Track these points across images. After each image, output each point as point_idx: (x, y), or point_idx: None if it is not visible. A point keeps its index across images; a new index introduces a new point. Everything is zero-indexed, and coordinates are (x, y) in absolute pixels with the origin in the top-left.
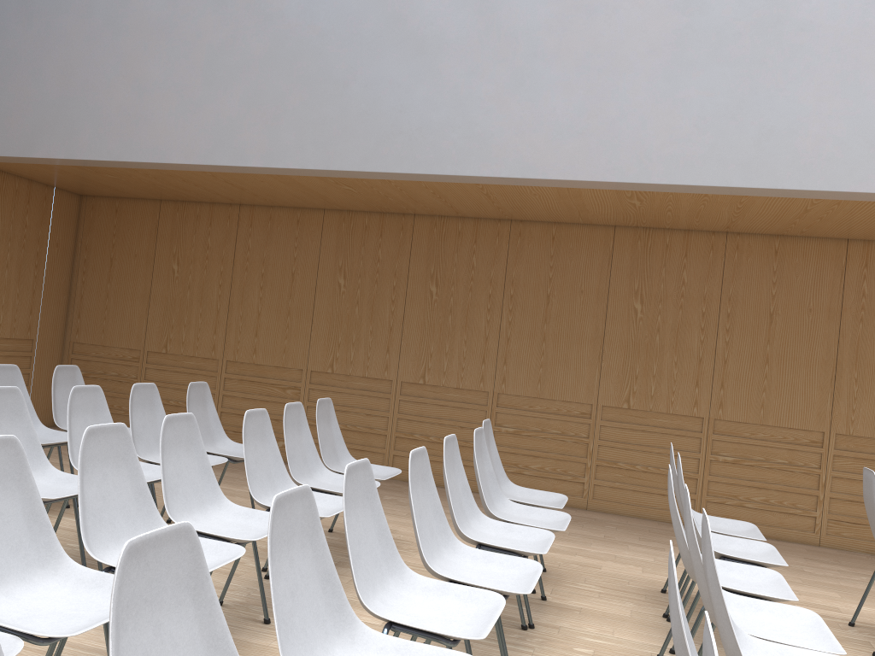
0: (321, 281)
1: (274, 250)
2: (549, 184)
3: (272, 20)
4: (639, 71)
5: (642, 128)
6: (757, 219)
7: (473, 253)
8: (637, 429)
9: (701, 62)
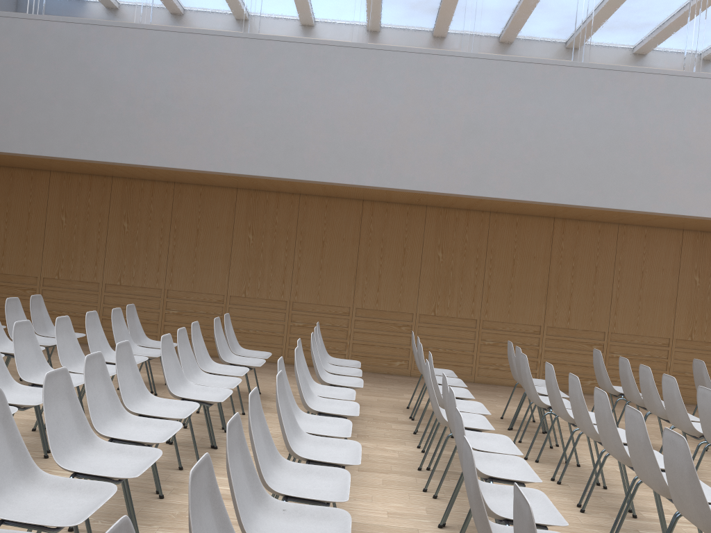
0: (49, 218)
1: (15, 197)
2: (178, 170)
3: (1, 58)
4: (224, 110)
5: (226, 142)
6: (307, 189)
7: (151, 202)
8: (250, 309)
9: (257, 108)
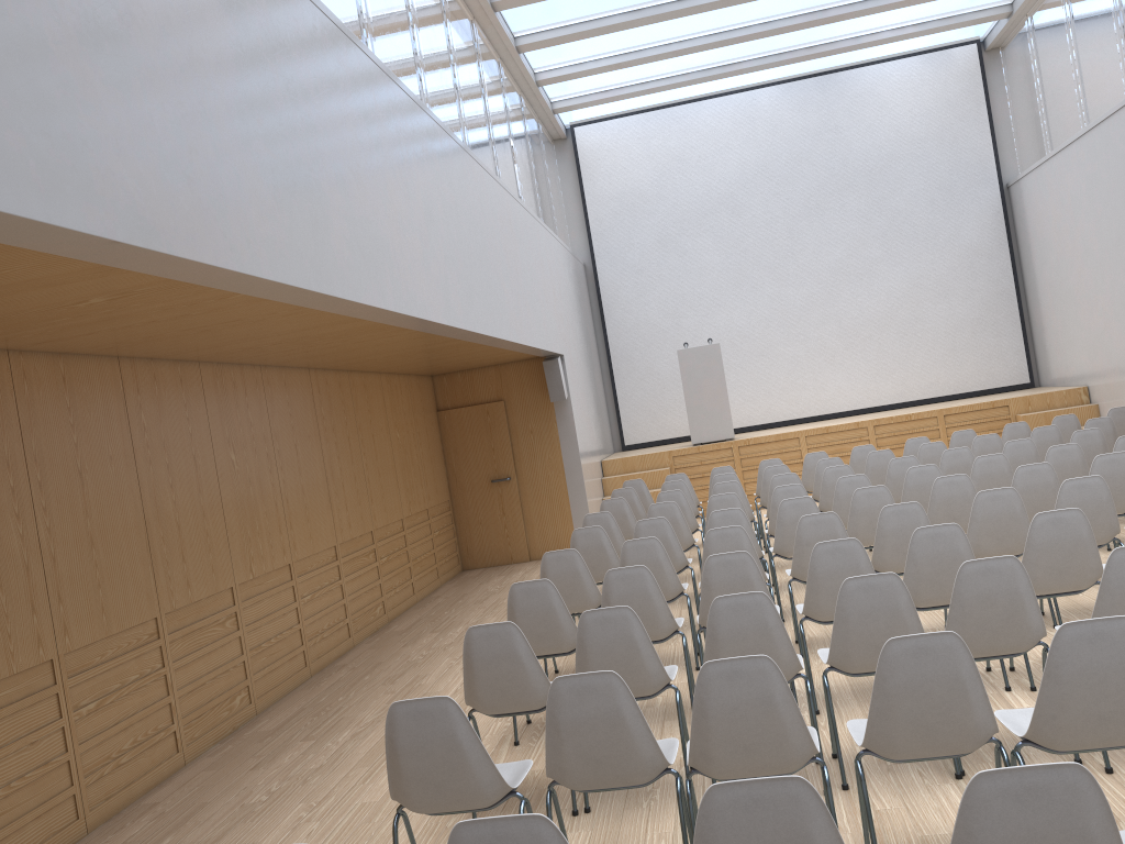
0: None
1: None
2: (129, 263)
3: None
4: (217, 91)
5: (239, 188)
6: (132, 331)
7: None
8: None
9: (258, 105)
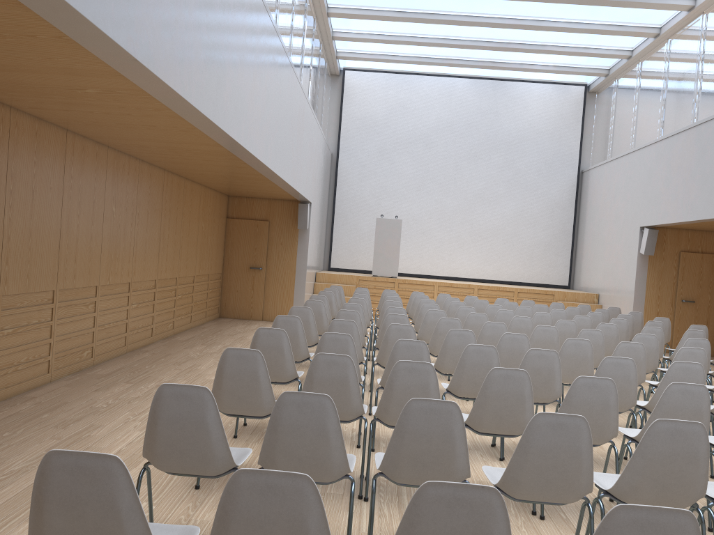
0: None
1: None
2: (131, 74)
3: None
4: None
5: (191, 49)
6: (90, 116)
7: None
8: None
9: (208, 6)
